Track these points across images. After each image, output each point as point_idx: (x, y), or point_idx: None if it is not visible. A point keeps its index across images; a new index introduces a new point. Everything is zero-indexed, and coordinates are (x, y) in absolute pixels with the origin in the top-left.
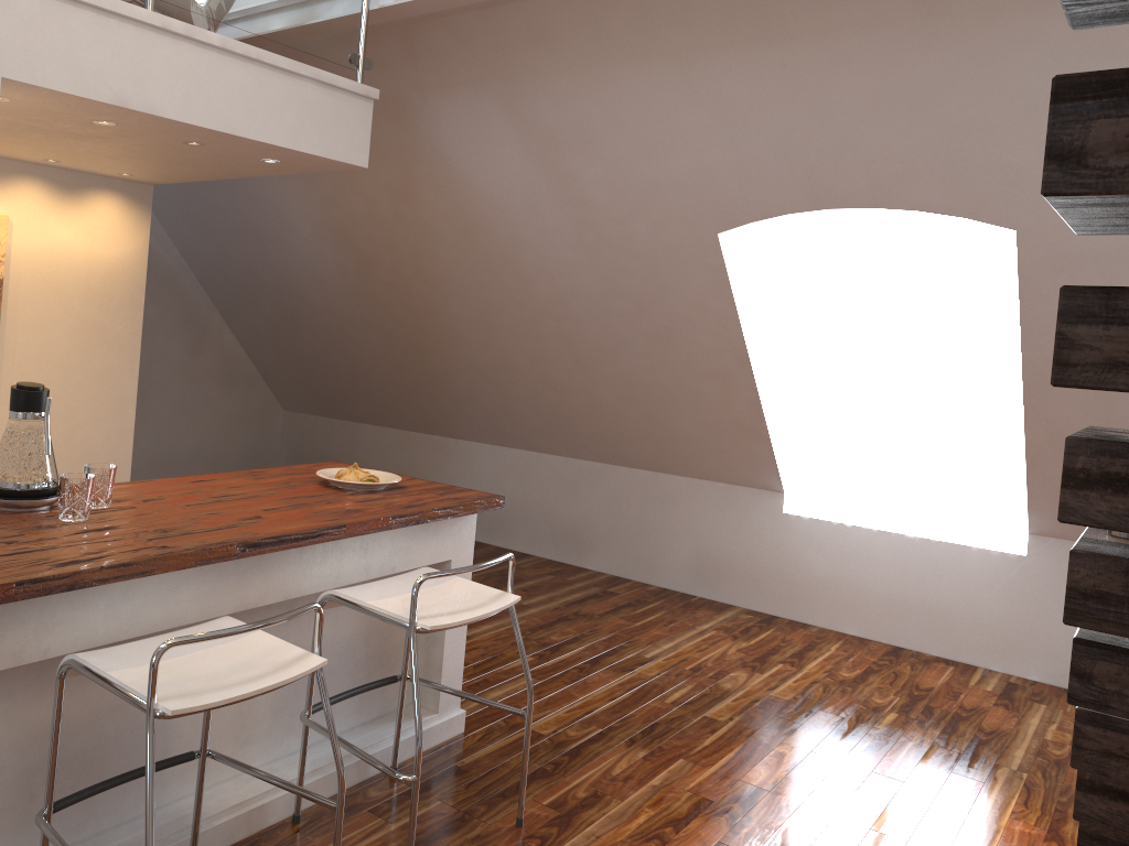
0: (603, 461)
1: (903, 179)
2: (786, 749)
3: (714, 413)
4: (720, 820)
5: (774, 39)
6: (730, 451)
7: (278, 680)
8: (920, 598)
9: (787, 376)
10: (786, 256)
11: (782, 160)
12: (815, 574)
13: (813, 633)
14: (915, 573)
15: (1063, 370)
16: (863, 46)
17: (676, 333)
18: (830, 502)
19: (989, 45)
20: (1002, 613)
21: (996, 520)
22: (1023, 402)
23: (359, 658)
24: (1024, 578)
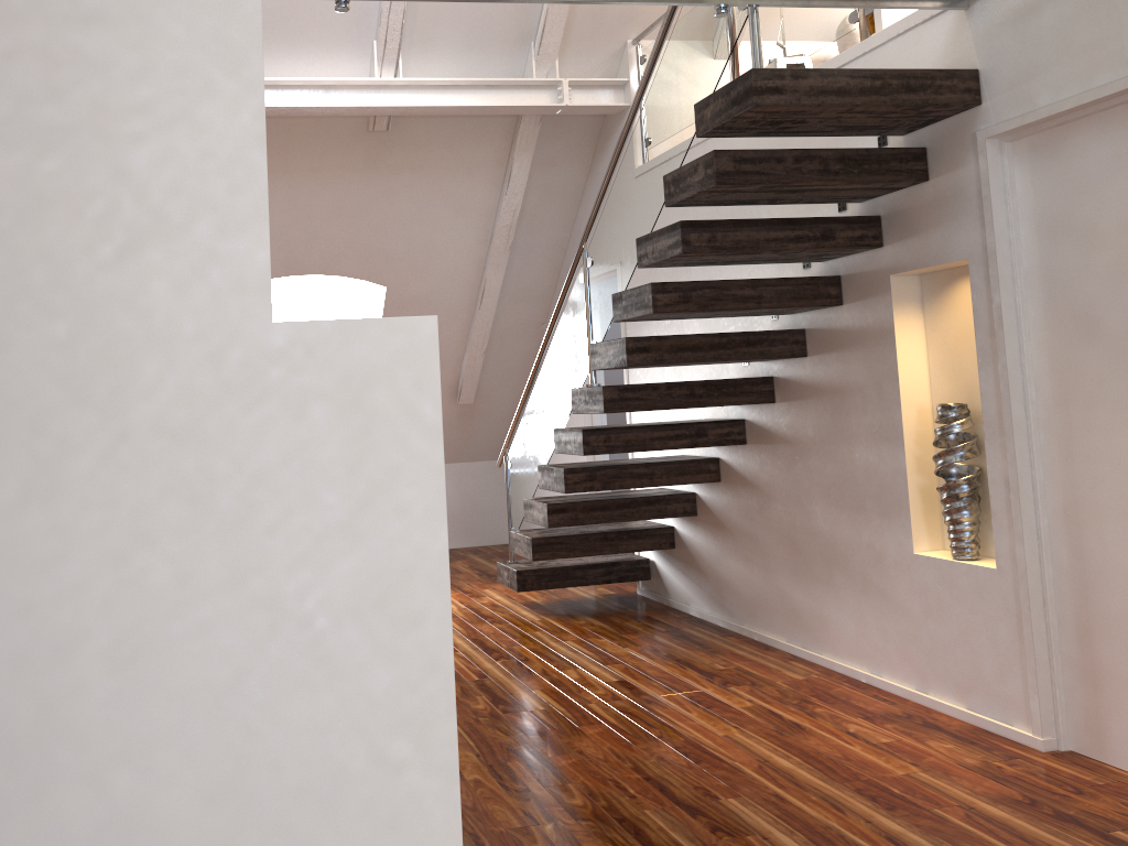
0: None
1: (339, 257)
2: None
3: None
4: None
5: (288, 170)
6: None
7: None
8: None
9: None
10: None
11: (275, 244)
12: None
13: None
14: None
15: (655, 308)
16: (335, 180)
17: None
18: None
19: (392, 187)
20: None
21: None
22: None
23: None
24: None
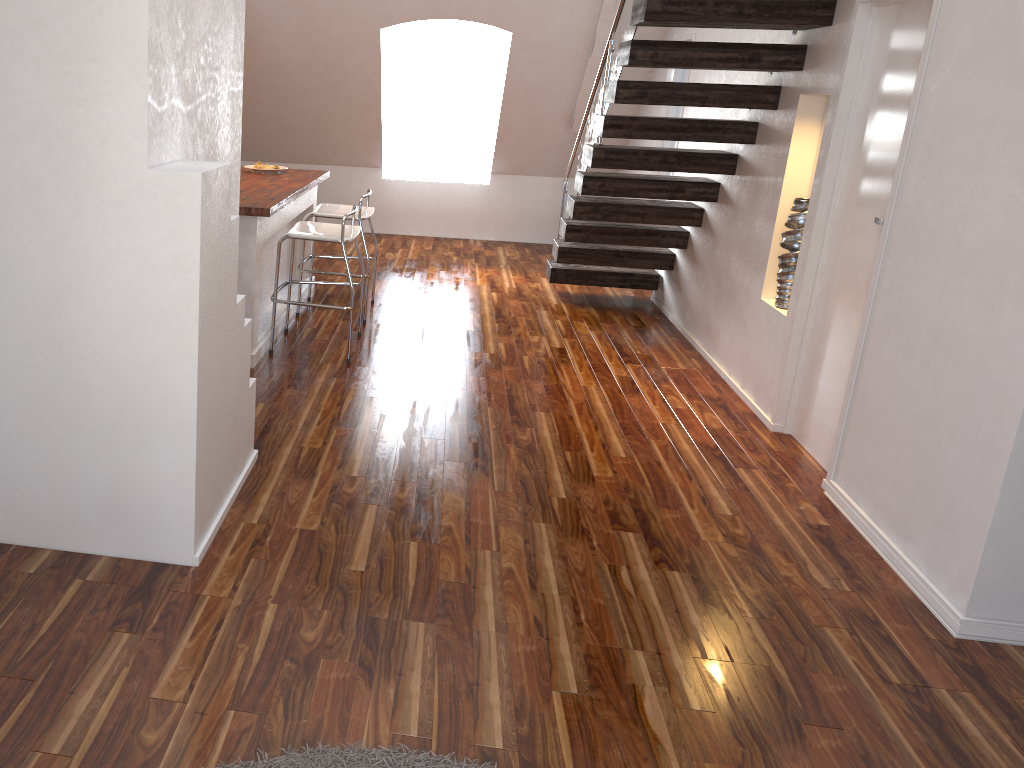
0: (280, 161)
1: (473, 7)
2: (431, 272)
3: (355, 127)
4: (432, 291)
5: None
6: (358, 147)
7: (358, 231)
8: (446, 212)
9: (386, 104)
10: (389, 37)
11: None
12: (398, 208)
13: (401, 237)
14: (444, 200)
15: (616, 100)
16: None
17: (344, 82)
18: (399, 172)
19: None
20: (479, 212)
21: (473, 171)
22: (500, 111)
23: (287, 252)
24: (488, 195)
